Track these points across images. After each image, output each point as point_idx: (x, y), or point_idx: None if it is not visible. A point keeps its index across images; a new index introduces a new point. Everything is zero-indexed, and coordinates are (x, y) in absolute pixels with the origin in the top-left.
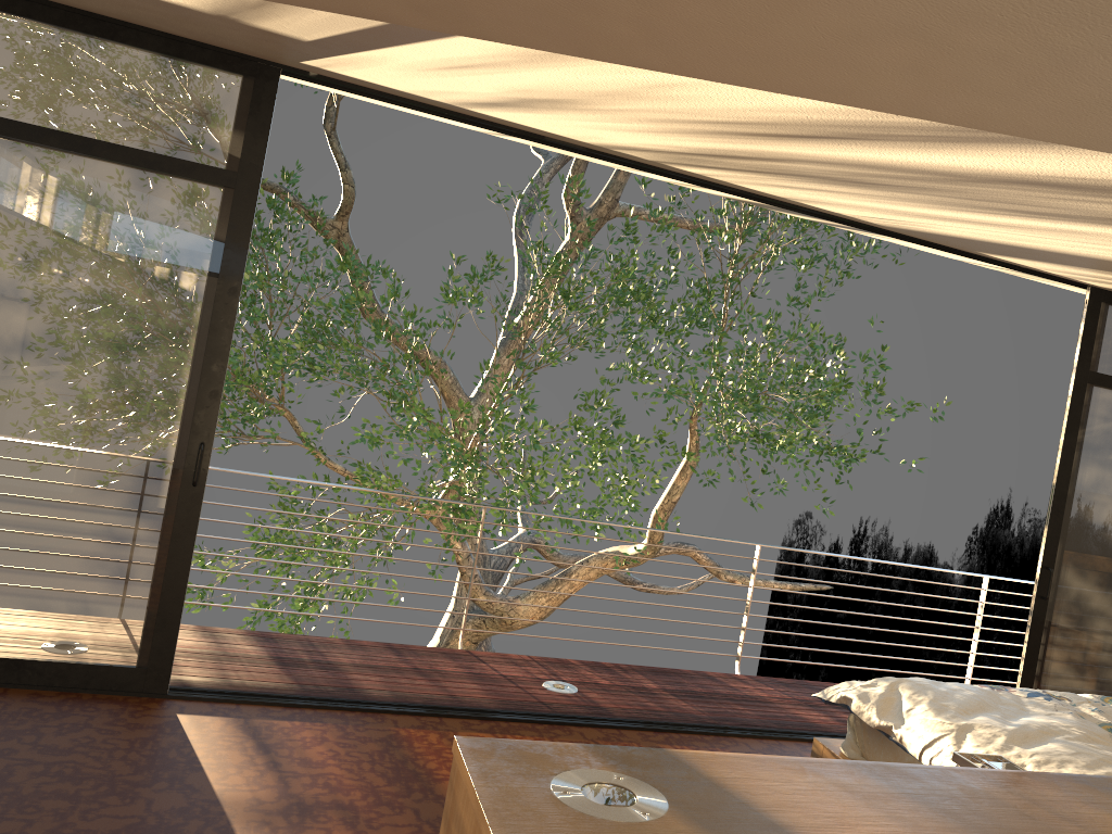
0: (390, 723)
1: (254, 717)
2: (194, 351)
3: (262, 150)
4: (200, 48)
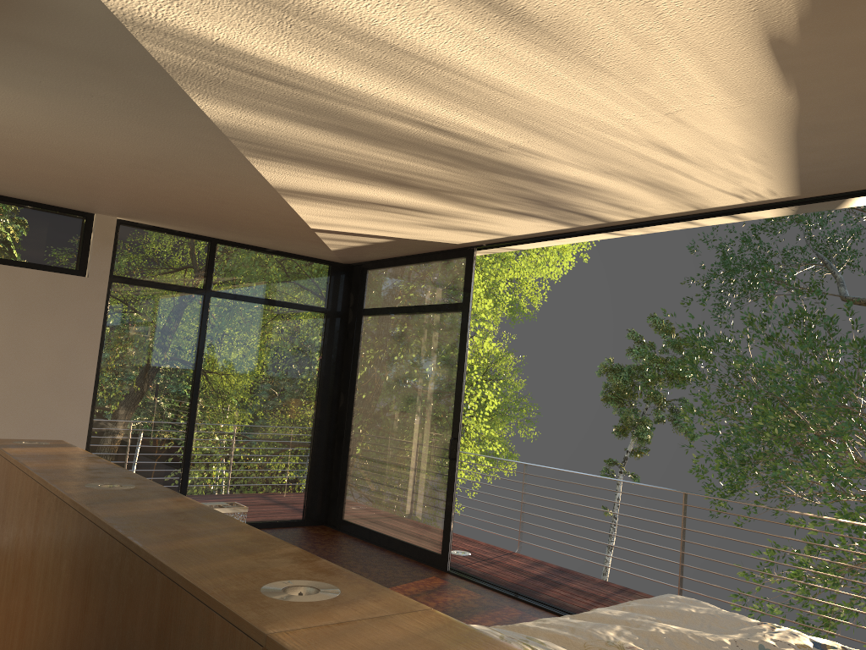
0: (511, 604)
1: (459, 585)
2: (452, 392)
3: (469, 289)
4: (451, 251)
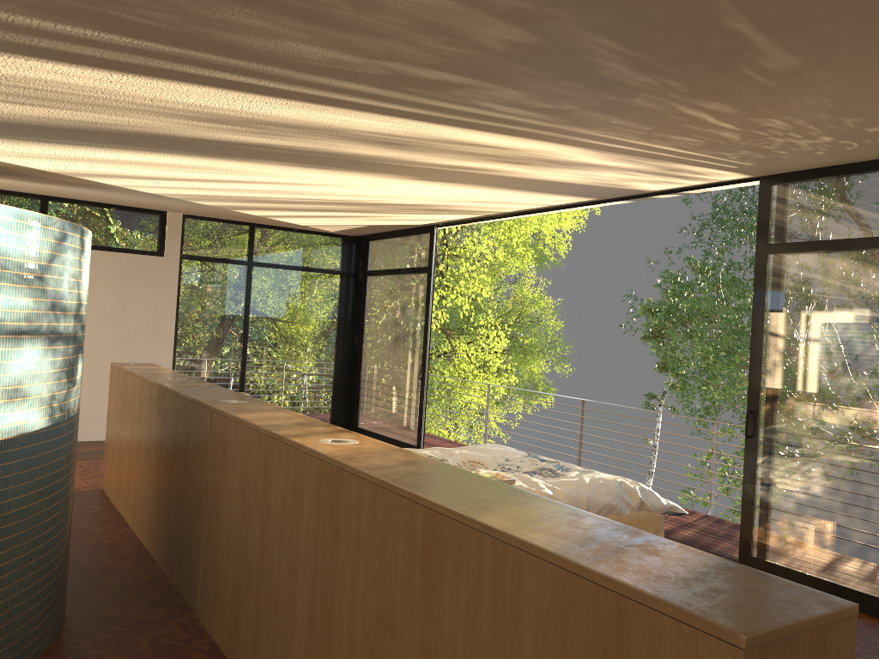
0: None
1: None
2: (422, 332)
3: (431, 256)
4: (421, 228)
